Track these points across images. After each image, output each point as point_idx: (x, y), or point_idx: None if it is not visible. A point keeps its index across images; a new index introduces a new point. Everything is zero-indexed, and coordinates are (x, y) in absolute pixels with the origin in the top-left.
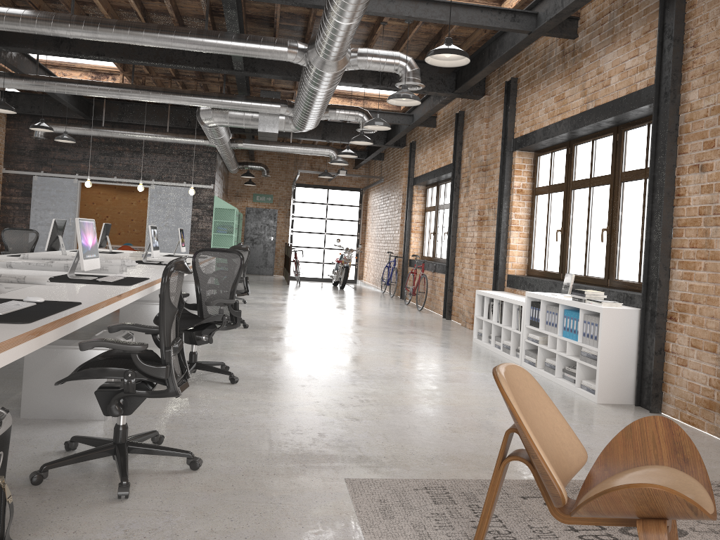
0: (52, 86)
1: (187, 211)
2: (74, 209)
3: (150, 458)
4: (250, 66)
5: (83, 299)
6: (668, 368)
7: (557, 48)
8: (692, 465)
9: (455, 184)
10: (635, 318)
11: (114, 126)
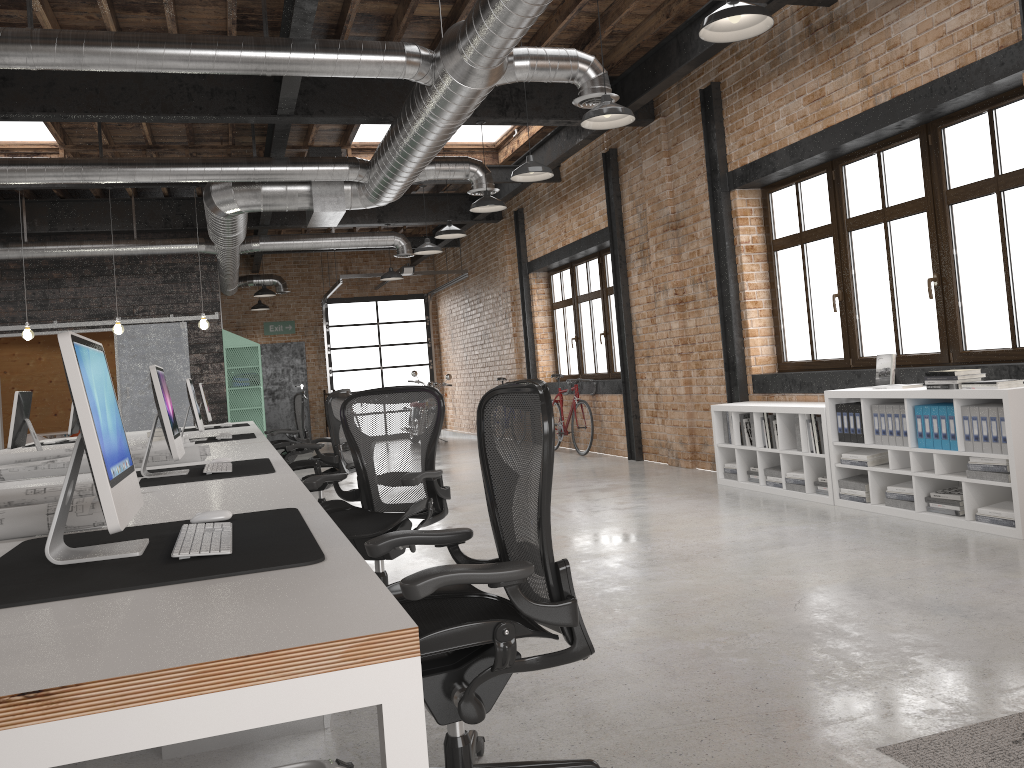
0: None
1: (182, 359)
2: None
3: None
4: (301, 107)
5: (275, 504)
6: None
7: (794, 25)
8: None
9: (619, 258)
10: None
11: (42, 240)
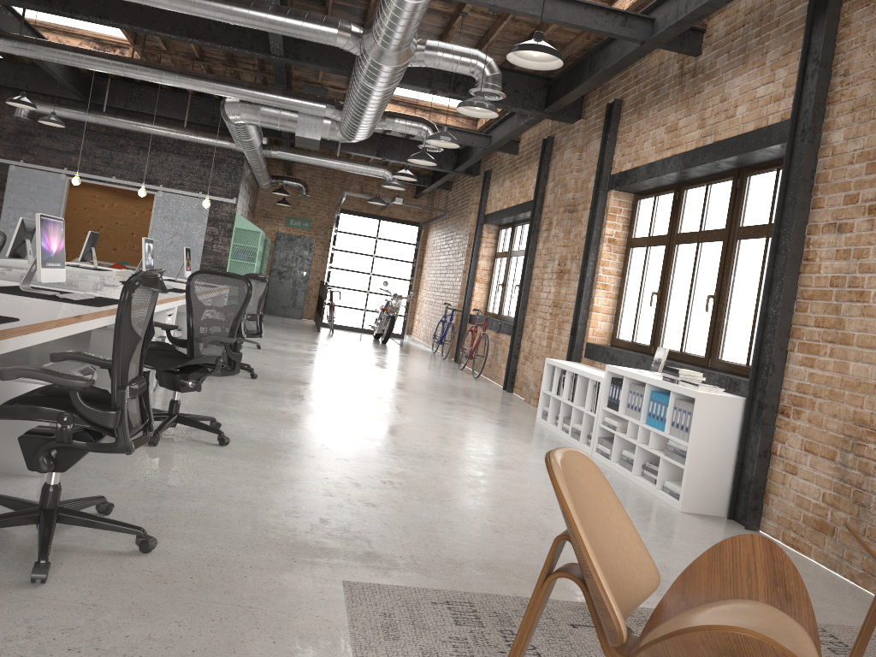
0: (38, 51)
1: (200, 228)
2: (57, 211)
3: (88, 532)
4: (292, 52)
5: (24, 316)
6: (773, 475)
7: (674, 66)
8: (796, 604)
9: (534, 226)
10: (739, 409)
11: (118, 113)
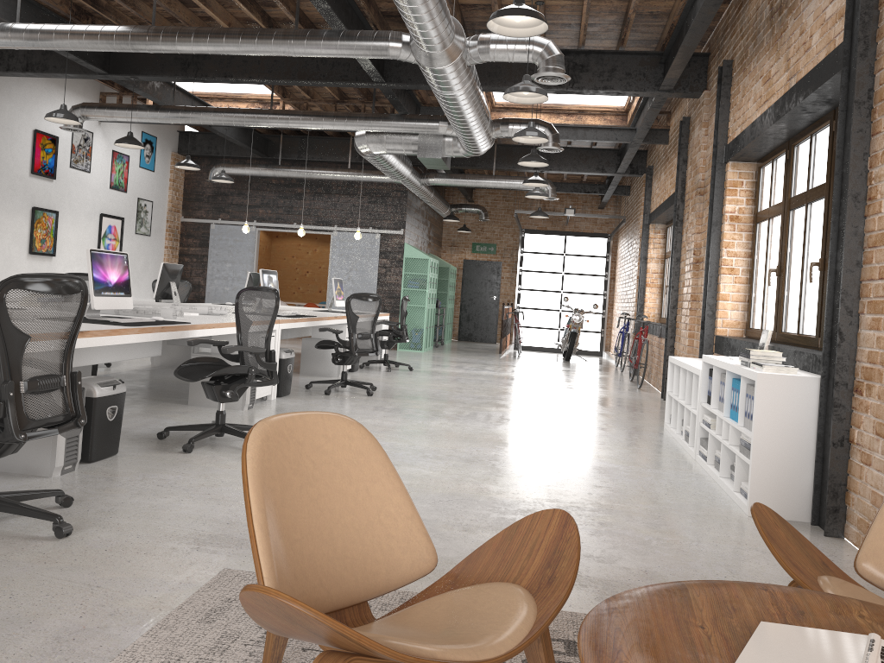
0: (187, 117)
1: (373, 261)
2: (251, 260)
3: (31, 521)
4: (394, 76)
5: None
6: (852, 468)
7: (767, 8)
8: (553, 588)
9: (676, 216)
10: (814, 390)
11: (294, 164)
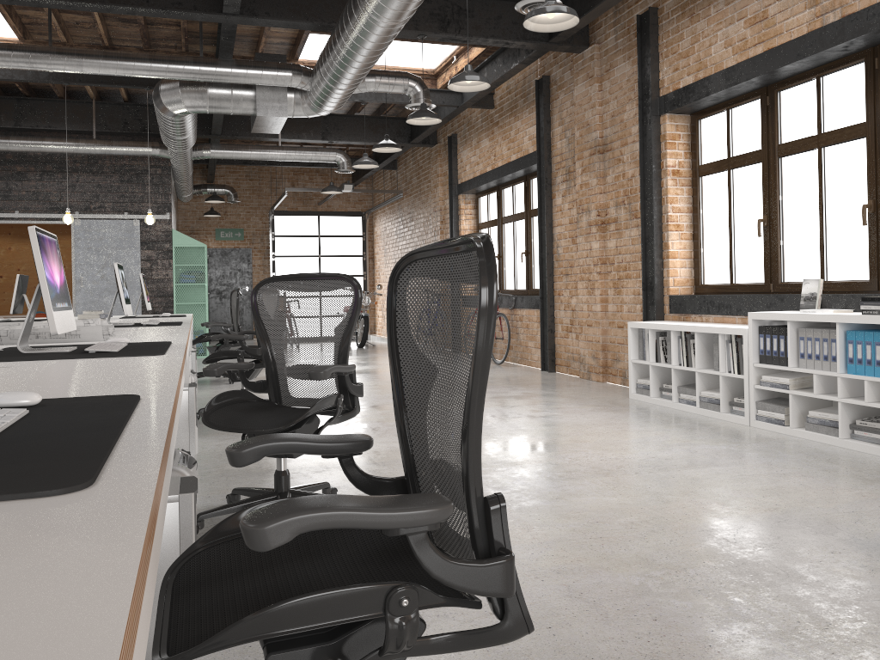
0: None
1: (133, 254)
2: None
3: None
4: (247, 8)
5: (124, 388)
6: None
7: None
8: None
9: (545, 180)
10: None
11: (7, 135)
